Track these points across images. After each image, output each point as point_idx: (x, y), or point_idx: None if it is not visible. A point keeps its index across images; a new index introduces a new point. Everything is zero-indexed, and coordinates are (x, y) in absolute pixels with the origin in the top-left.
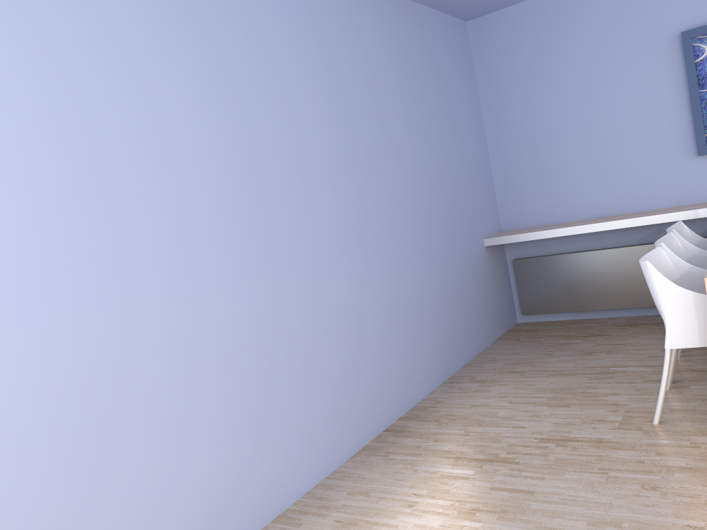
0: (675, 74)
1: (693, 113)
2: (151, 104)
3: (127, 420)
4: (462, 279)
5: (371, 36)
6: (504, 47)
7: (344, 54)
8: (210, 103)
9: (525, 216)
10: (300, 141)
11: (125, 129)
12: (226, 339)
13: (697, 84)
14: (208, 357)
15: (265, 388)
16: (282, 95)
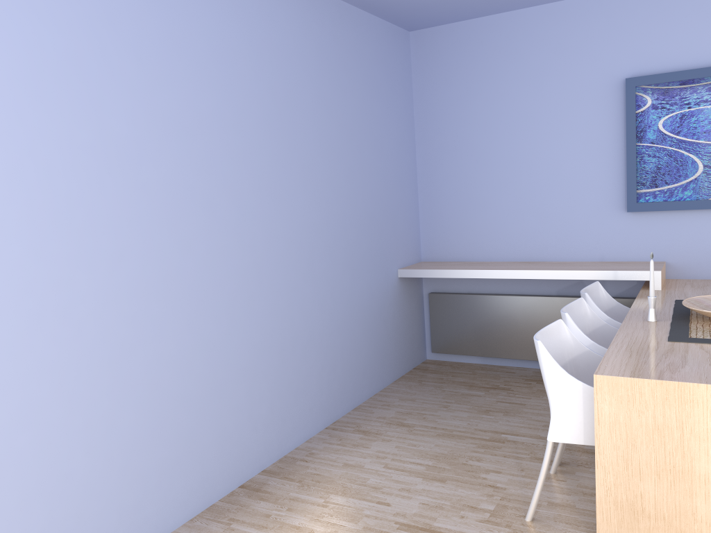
0: (615, 122)
1: (627, 166)
2: None
3: None
4: (366, 312)
5: (286, 36)
6: (445, 66)
7: (246, 54)
8: (40, 97)
9: (446, 248)
10: (170, 151)
11: None
12: (25, 389)
13: (635, 136)
14: None
15: (76, 446)
16: (150, 95)
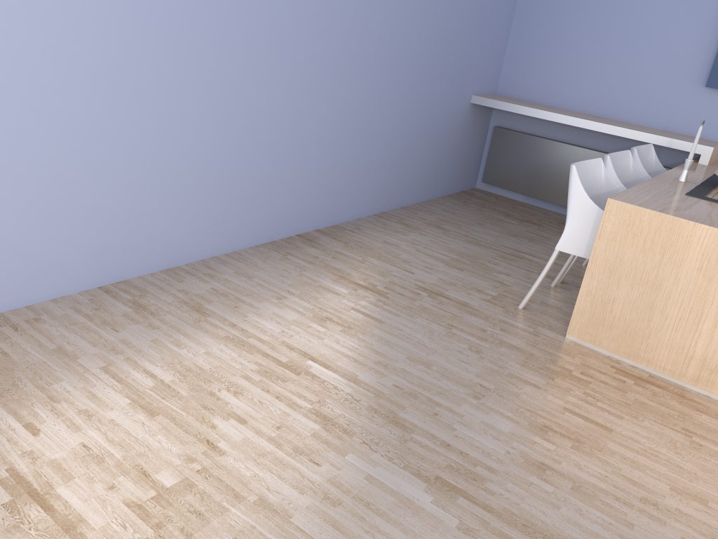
0: None
1: None
2: None
3: (38, 137)
4: (433, 126)
5: None
6: None
7: None
8: None
9: (523, 87)
10: None
11: None
12: (158, 98)
13: None
14: (135, 108)
15: (186, 157)
16: None
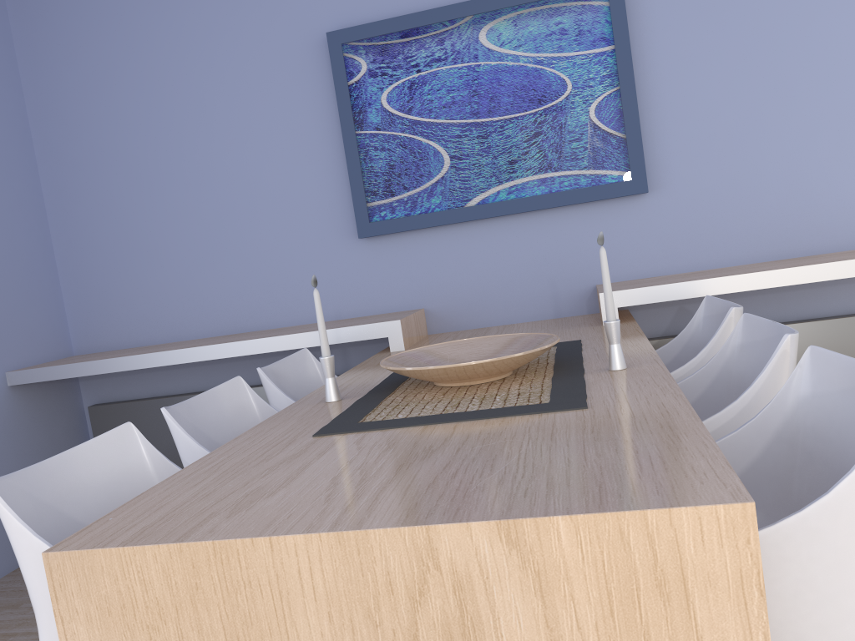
0: (325, 103)
1: (349, 168)
2: None
3: None
4: None
5: None
6: (65, 32)
7: None
8: None
9: (110, 329)
10: None
11: None
12: None
13: (353, 120)
14: None
15: None
16: None
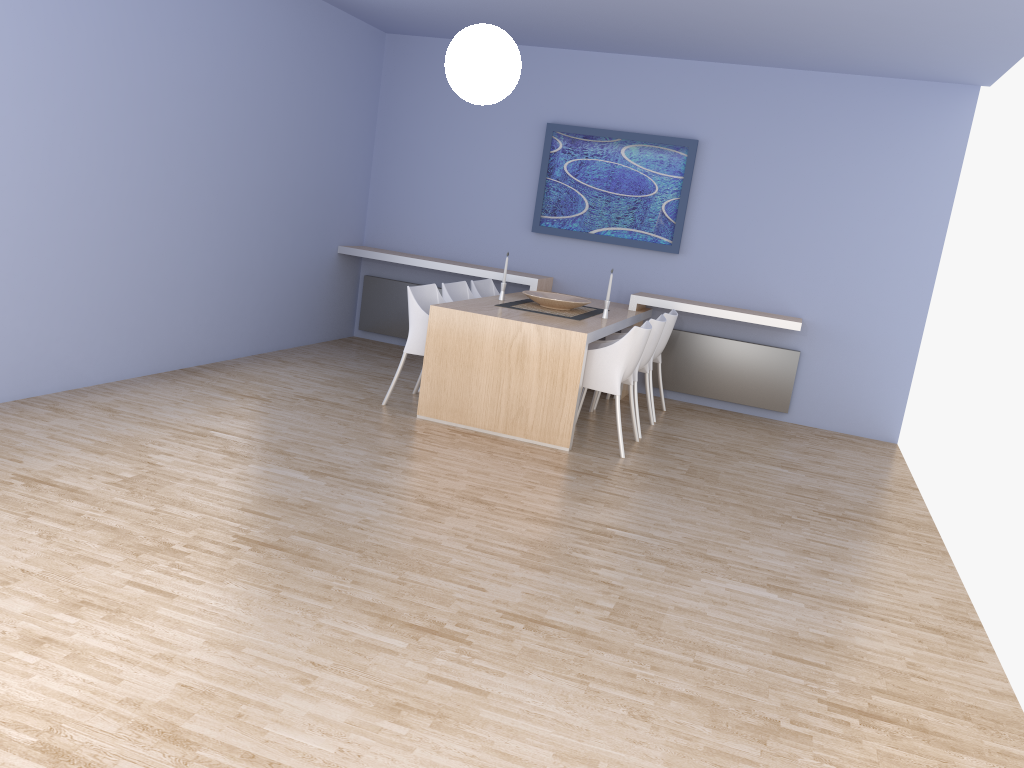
0: (536, 157)
1: (537, 195)
2: (52, 45)
3: None
4: (302, 274)
5: (270, 28)
6: (412, 73)
7: (237, 39)
8: (100, 55)
9: (387, 238)
10: (171, 105)
11: (28, 60)
12: (64, 242)
13: (547, 172)
14: (46, 249)
15: (85, 291)
16: (165, 62)
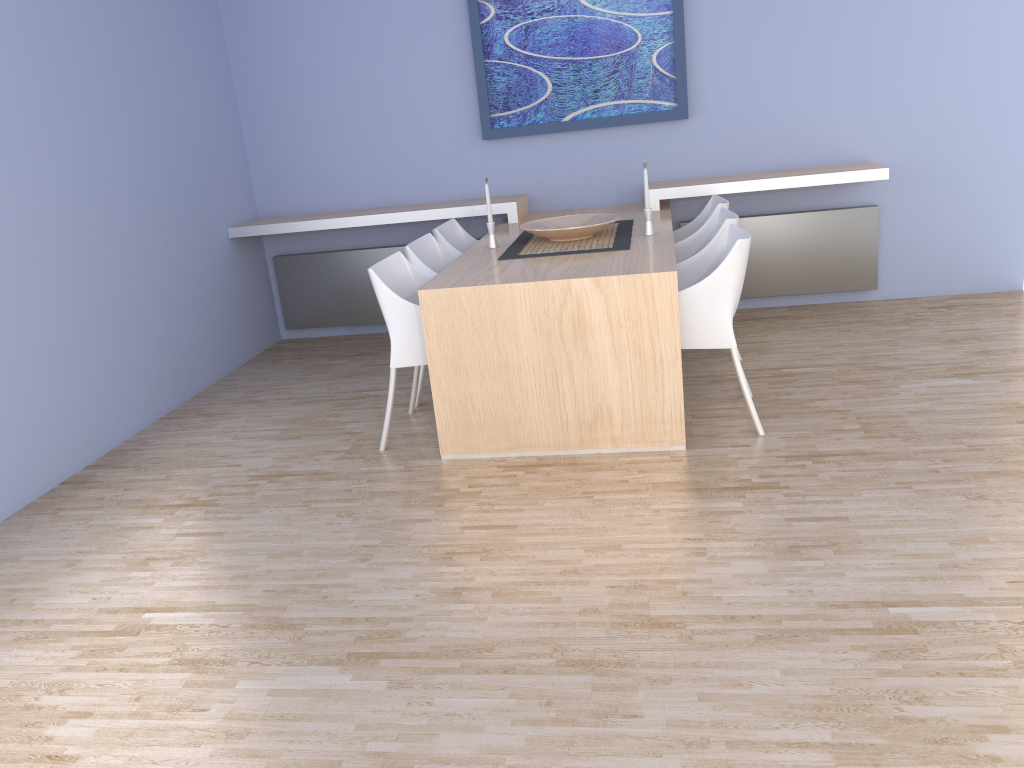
0: (461, 35)
1: (478, 87)
2: None
3: None
4: (193, 282)
5: None
6: None
7: None
8: None
9: (288, 199)
10: None
11: None
12: None
13: (483, 52)
14: None
15: None
16: None
